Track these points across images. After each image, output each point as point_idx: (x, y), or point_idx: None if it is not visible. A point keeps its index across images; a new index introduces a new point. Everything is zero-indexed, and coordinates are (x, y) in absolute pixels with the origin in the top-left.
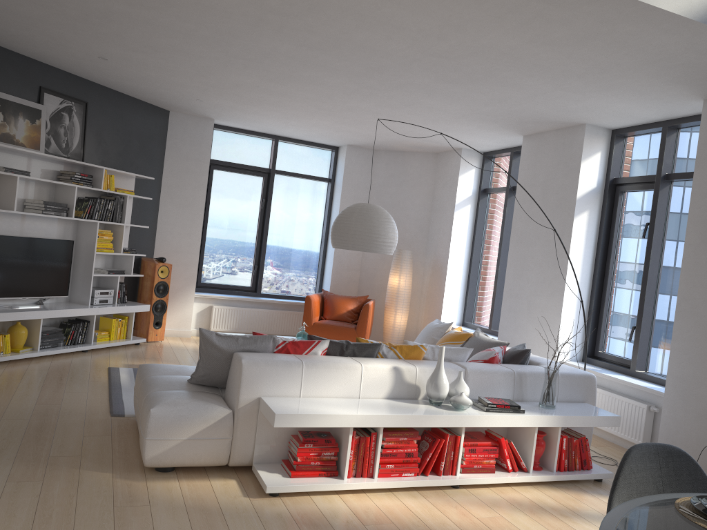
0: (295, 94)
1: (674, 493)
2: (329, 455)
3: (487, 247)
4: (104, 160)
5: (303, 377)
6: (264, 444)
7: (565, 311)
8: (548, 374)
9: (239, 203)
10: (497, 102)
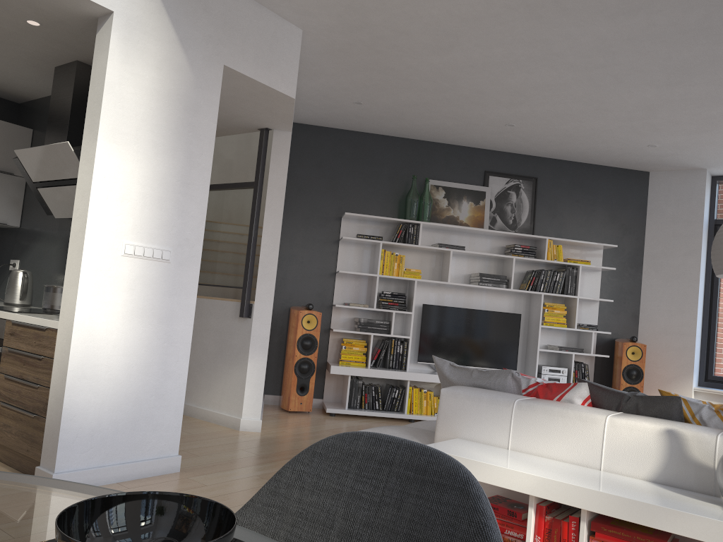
0: None
1: (271, 541)
2: (516, 536)
3: None
4: (561, 233)
5: (512, 422)
6: None
7: None
8: None
9: None
10: None
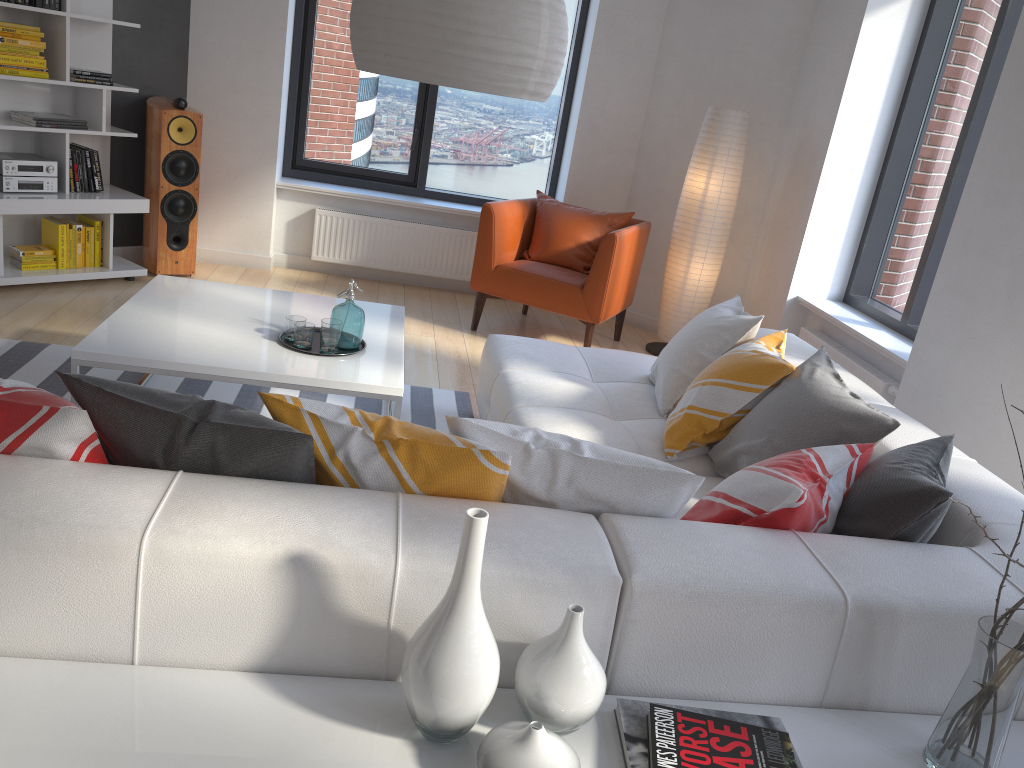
0: None
1: None
2: None
3: (940, 112)
4: None
5: None
6: None
7: None
8: (989, 659)
9: None
10: None
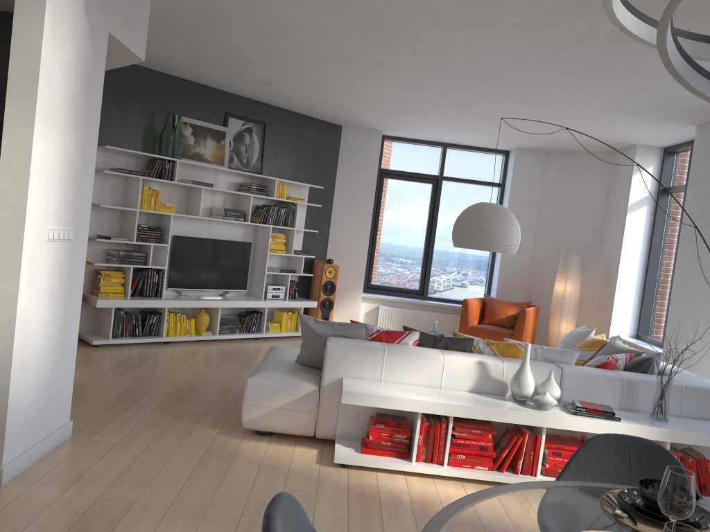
0: (437, 101)
1: (623, 485)
2: (401, 437)
3: (666, 252)
4: (280, 172)
5: (384, 363)
6: (345, 421)
7: None
8: (659, 383)
9: (408, 210)
10: (640, 90)
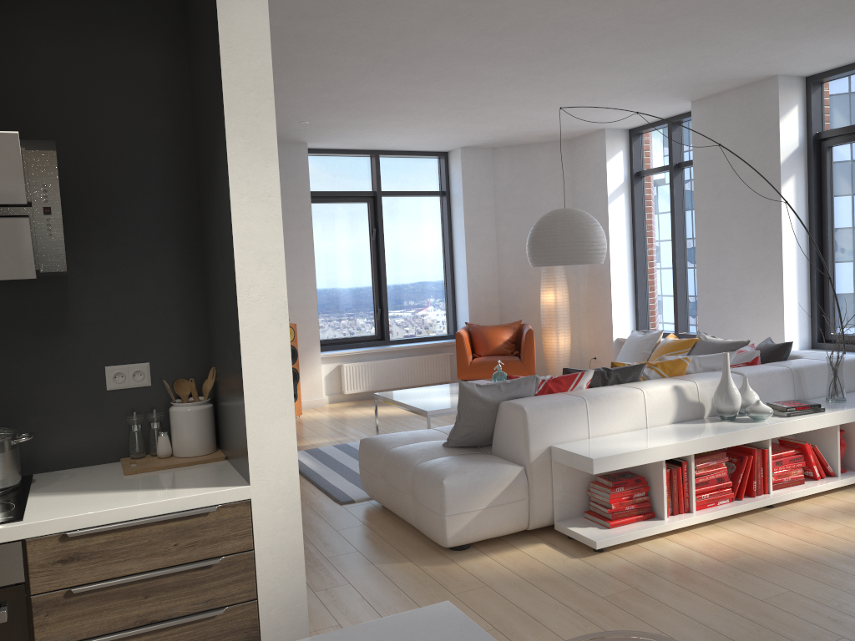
0: (432, 96)
1: None
2: (640, 496)
3: (652, 239)
4: None
5: (588, 415)
6: (562, 498)
7: (787, 295)
8: (833, 364)
9: (347, 239)
10: (683, 66)
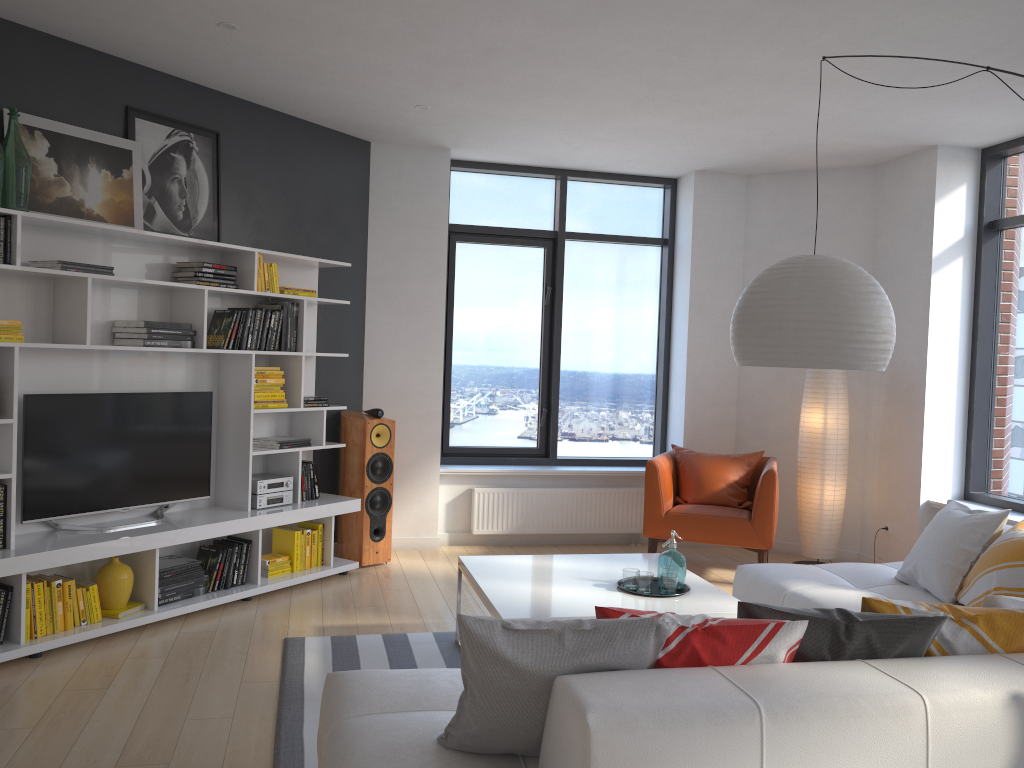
0: (609, 56)
1: None
2: None
3: (1009, 338)
4: (259, 238)
5: (765, 753)
6: None
7: None
8: None
9: (506, 299)
10: None
